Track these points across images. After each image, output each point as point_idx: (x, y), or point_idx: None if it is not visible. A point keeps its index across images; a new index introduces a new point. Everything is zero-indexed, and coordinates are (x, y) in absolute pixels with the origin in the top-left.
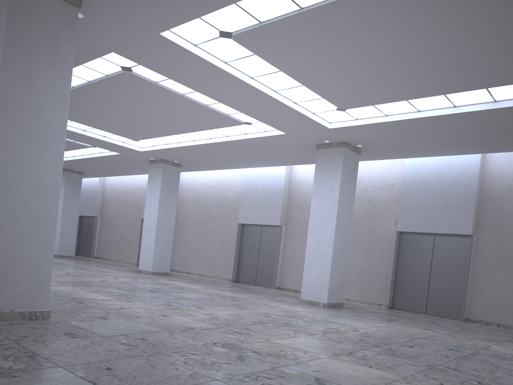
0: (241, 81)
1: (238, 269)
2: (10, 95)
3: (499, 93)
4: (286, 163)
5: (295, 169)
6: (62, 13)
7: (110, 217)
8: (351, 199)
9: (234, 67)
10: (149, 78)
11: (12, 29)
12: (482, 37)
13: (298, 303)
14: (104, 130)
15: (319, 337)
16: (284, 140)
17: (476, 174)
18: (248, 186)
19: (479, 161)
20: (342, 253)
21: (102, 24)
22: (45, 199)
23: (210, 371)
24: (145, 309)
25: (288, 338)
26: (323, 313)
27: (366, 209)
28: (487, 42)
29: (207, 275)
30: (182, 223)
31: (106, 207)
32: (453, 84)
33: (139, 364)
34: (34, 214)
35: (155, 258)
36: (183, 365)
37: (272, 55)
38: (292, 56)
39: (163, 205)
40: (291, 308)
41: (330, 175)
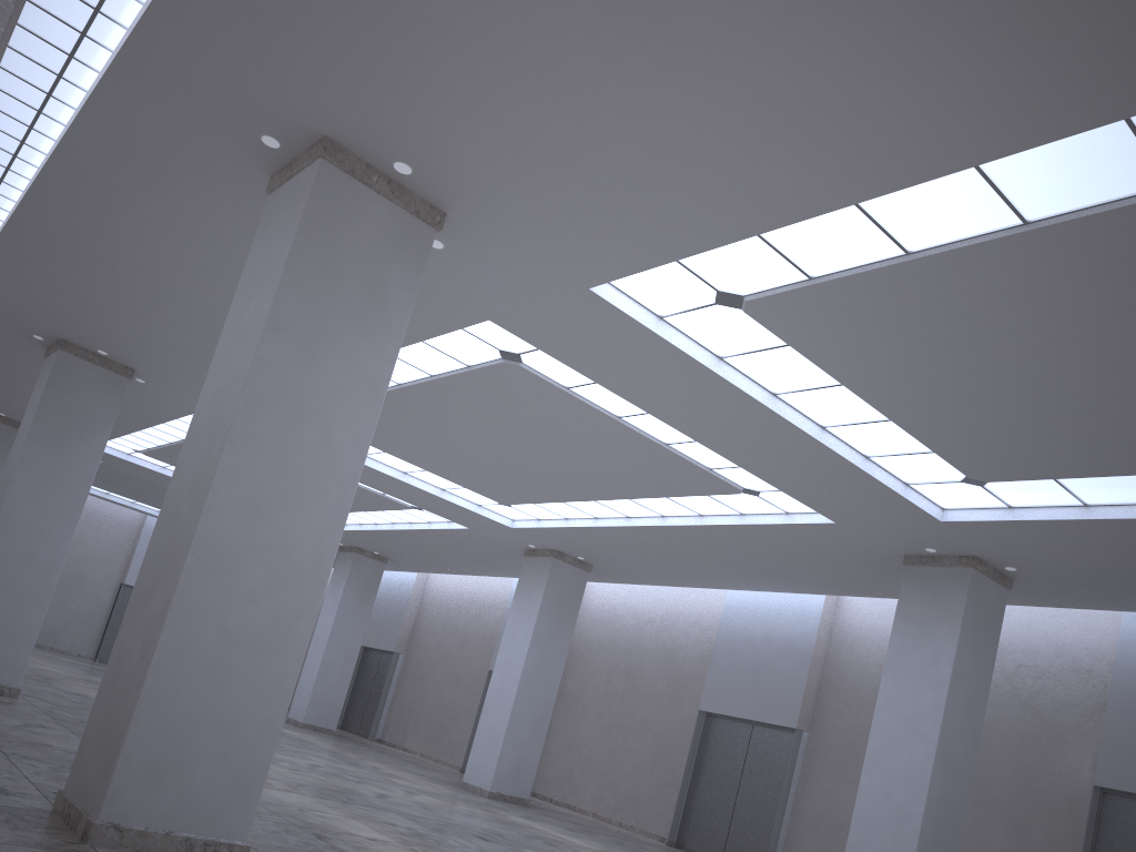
0: (749, 399)
1: (685, 818)
2: (270, 379)
3: None
4: (826, 589)
5: (847, 606)
6: (403, 235)
7: (425, 659)
8: (982, 690)
9: (737, 370)
10: (553, 378)
11: (302, 257)
12: None
13: None
14: (444, 477)
15: None
16: (829, 536)
17: None
18: (732, 630)
19: None
20: (949, 820)
21: (477, 264)
22: (293, 596)
23: None
24: None
25: None
26: None
27: (1016, 720)
28: None
29: (611, 820)
30: (573, 693)
31: (421, 637)
32: None
33: None
34: (263, 626)
35: (502, 761)
36: None
37: (826, 350)
38: (872, 354)
39: (539, 646)
40: None
41: (932, 627)
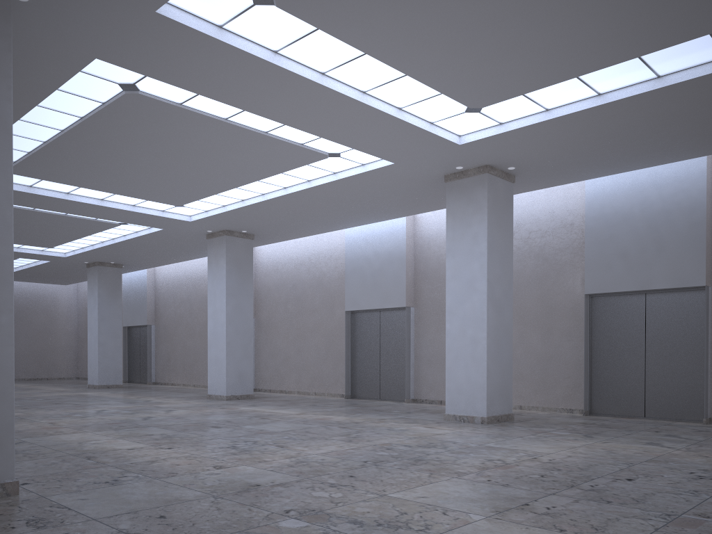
0: (305, 81)
1: (352, 379)
2: None
3: None
4: (404, 213)
5: (421, 221)
6: None
7: (169, 324)
8: (508, 252)
9: (291, 59)
10: (168, 99)
11: None
12: None
13: (443, 421)
14: (130, 196)
15: (471, 478)
16: (394, 174)
17: (703, 189)
18: (354, 255)
19: (705, 169)
20: (503, 338)
21: (63, 9)
22: None
23: None
24: (192, 458)
25: (419, 487)
26: (482, 434)
27: (534, 266)
28: None
29: (309, 393)
30: (266, 321)
31: (162, 310)
32: (652, 35)
33: None
34: None
35: (229, 375)
36: None
37: (345, 26)
38: (378, 22)
39: (233, 296)
40: (431, 430)
41: (470, 219)
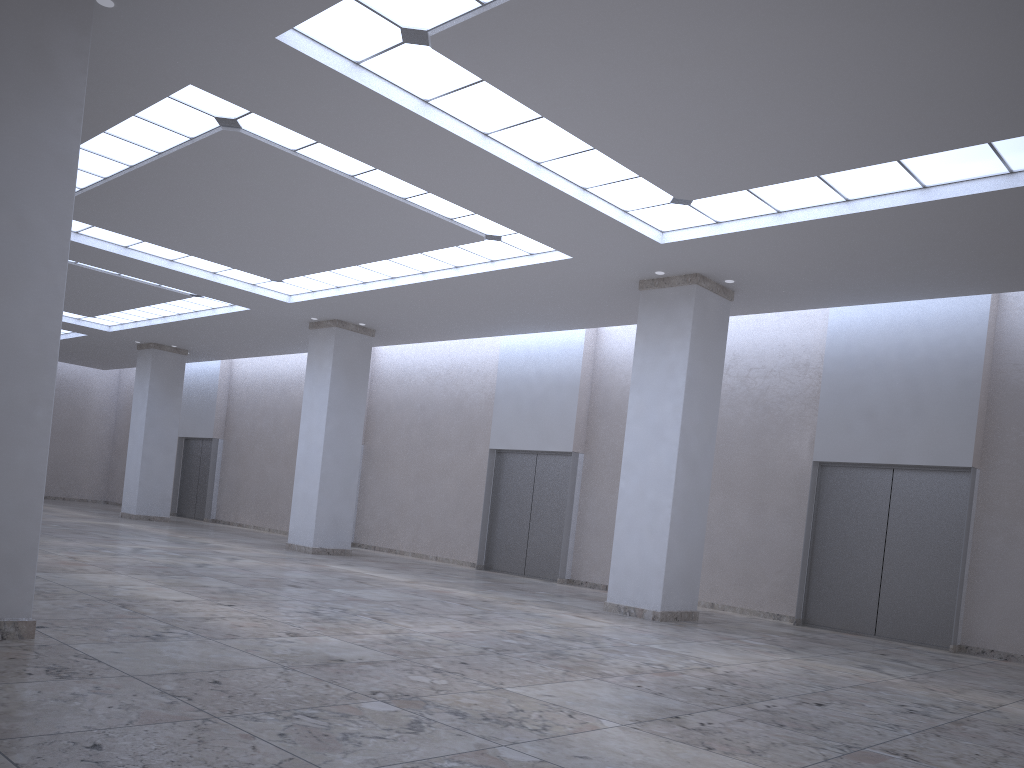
0: (462, 142)
1: (489, 544)
2: None
3: (1019, 155)
4: (583, 324)
5: (605, 337)
6: None
7: (243, 440)
8: (714, 393)
9: (445, 112)
10: (278, 142)
11: None
12: (967, 19)
13: (602, 612)
14: (210, 260)
15: (617, 681)
16: (571, 272)
17: (981, 338)
18: (509, 373)
19: (988, 311)
20: (695, 508)
21: (156, 22)
22: (24, 384)
23: (329, 754)
24: (259, 620)
25: (547, 684)
26: (648, 632)
27: (751, 416)
28: (980, 31)
29: (428, 556)
30: (380, 451)
31: (236, 420)
32: (914, 136)
33: (173, 738)
34: None
35: (319, 520)
36: (273, 740)
37: (519, 81)
38: (561, 81)
39: (337, 412)
40: (582, 621)
41: (667, 343)
